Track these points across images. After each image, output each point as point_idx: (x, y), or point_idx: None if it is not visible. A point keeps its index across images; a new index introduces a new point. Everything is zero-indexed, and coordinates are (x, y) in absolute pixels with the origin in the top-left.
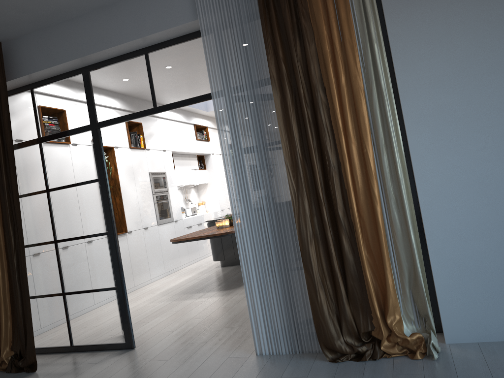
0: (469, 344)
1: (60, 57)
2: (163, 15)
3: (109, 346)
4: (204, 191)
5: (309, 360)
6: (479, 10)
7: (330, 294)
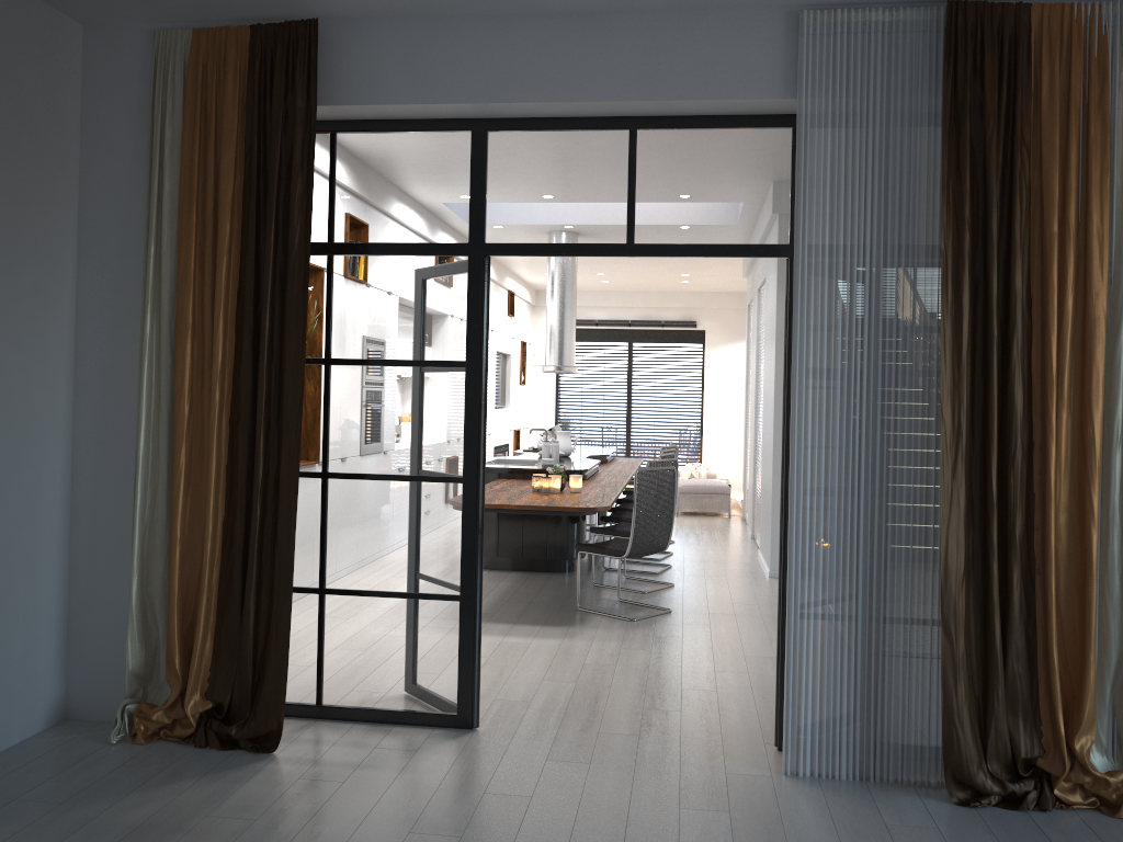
0: None
1: (450, 89)
2: (715, 69)
3: (415, 716)
4: None
5: (909, 796)
6: None
7: (973, 680)
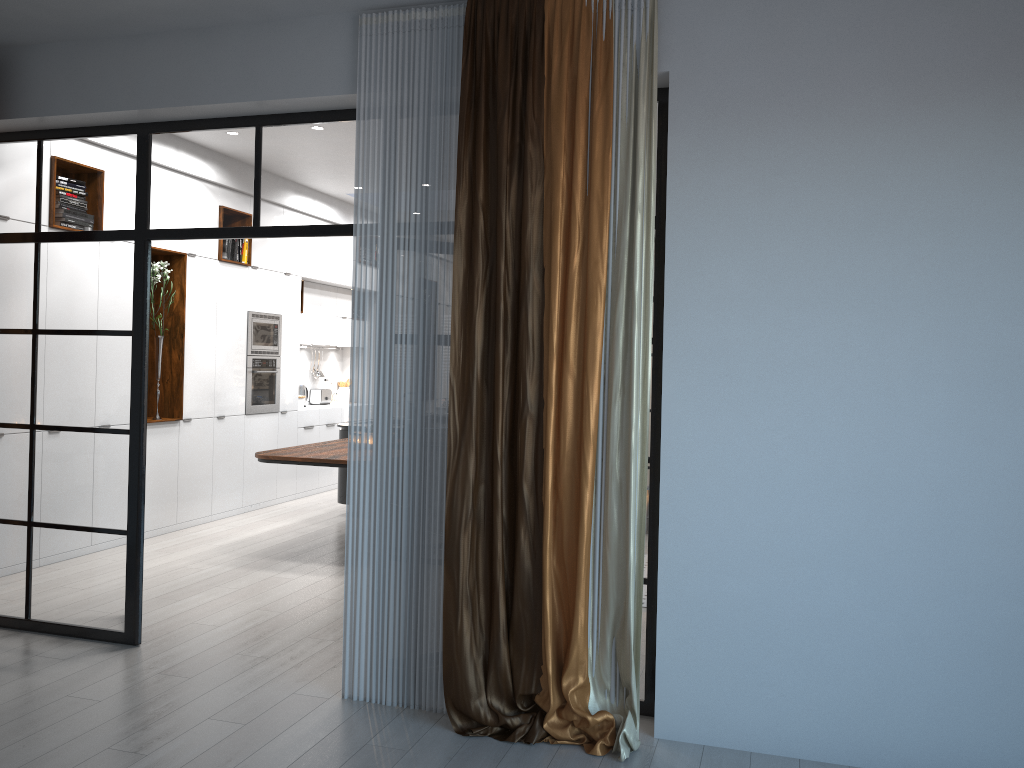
0: (689, 746)
1: (101, 99)
2: (297, 71)
3: (94, 632)
4: None
5: (425, 723)
6: (817, 197)
7: (482, 619)
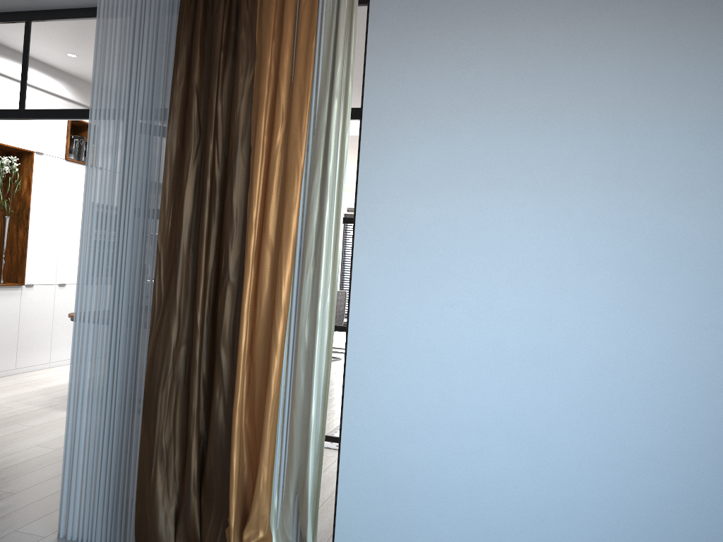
0: None
1: None
2: None
3: None
4: None
5: None
6: (499, 88)
7: (177, 472)
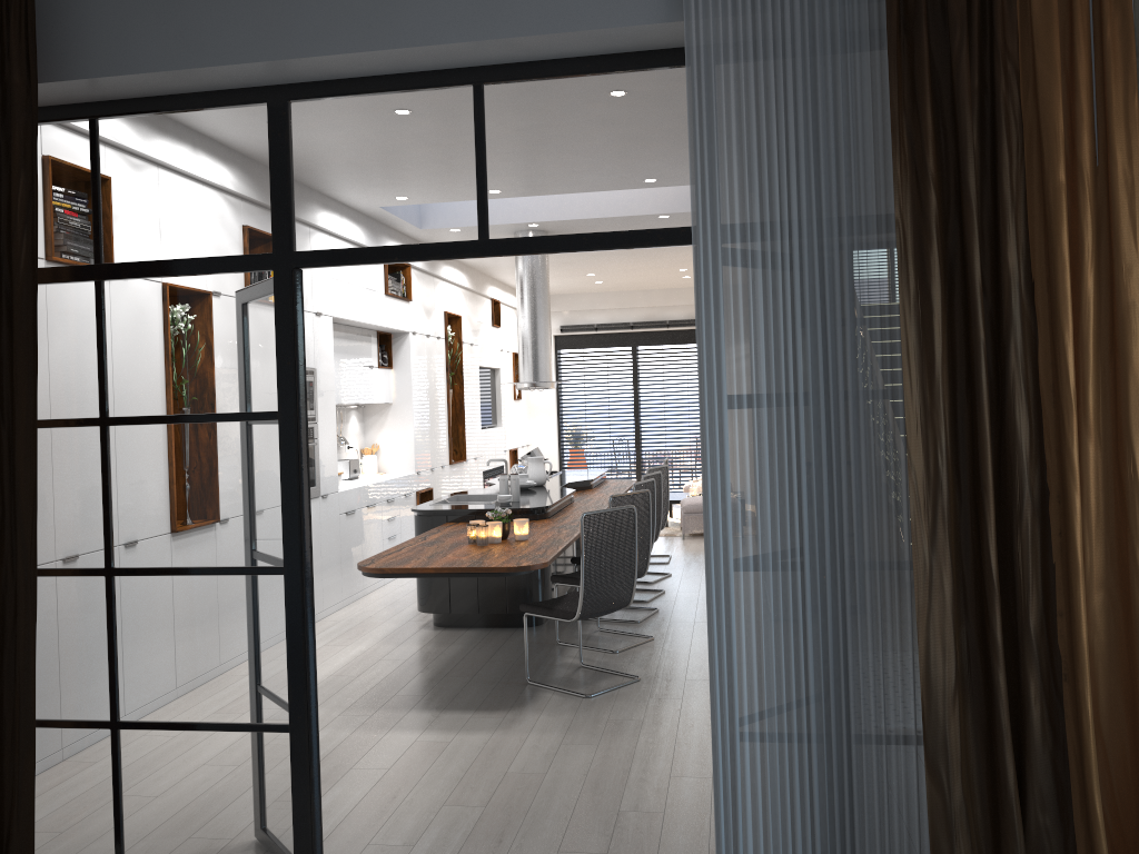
0: None
1: (220, 45)
2: None
3: None
4: (379, 421)
5: None
6: None
7: (979, 841)
